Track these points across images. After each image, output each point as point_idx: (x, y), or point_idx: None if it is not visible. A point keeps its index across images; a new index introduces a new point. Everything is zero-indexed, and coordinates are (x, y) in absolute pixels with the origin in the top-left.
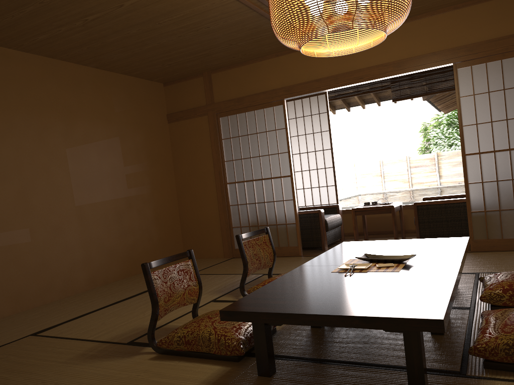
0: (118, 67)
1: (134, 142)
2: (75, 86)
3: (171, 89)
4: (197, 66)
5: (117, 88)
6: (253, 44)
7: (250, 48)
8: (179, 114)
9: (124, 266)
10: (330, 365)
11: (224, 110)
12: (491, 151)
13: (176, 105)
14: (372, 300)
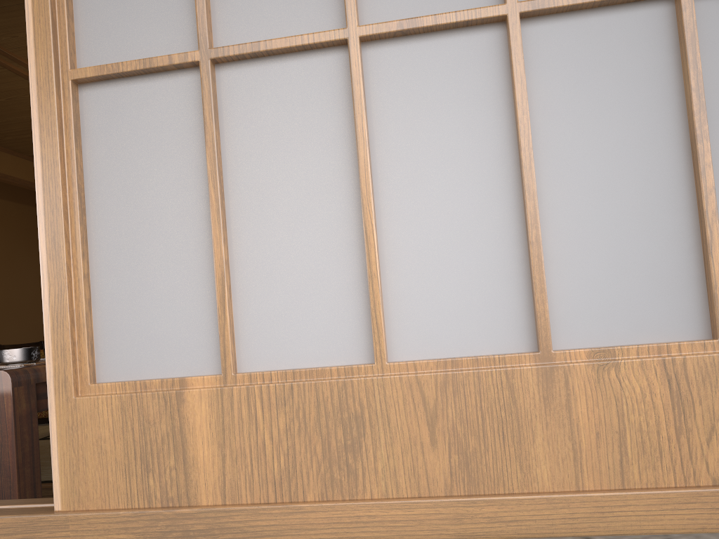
0: None
1: None
2: None
3: None
4: None
5: None
6: None
7: None
8: None
9: None
10: None
11: None
12: None
13: None
14: None
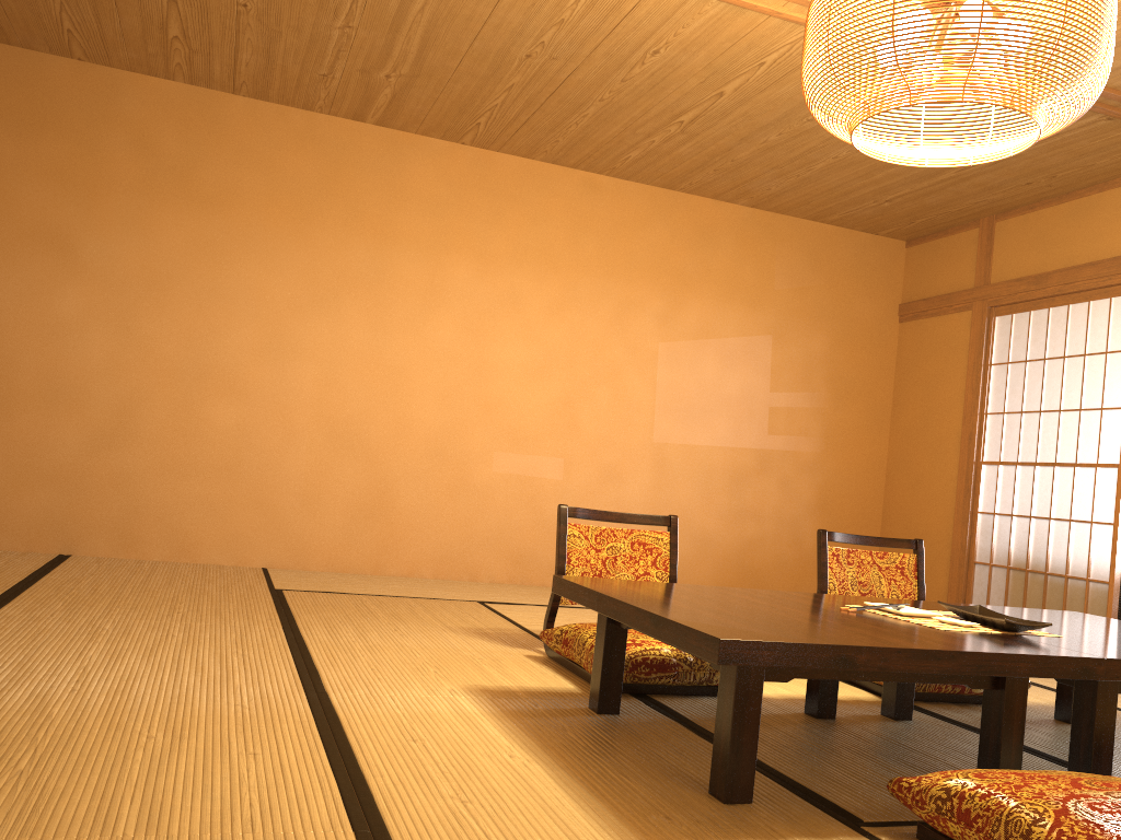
0: (791, 207)
1: (804, 350)
2: (702, 239)
3: (918, 253)
4: (954, 205)
5: (789, 245)
6: (1053, 152)
7: (1053, 162)
8: (921, 304)
9: (725, 575)
10: (700, 739)
11: (1005, 300)
12: None
13: (920, 285)
14: (739, 617)
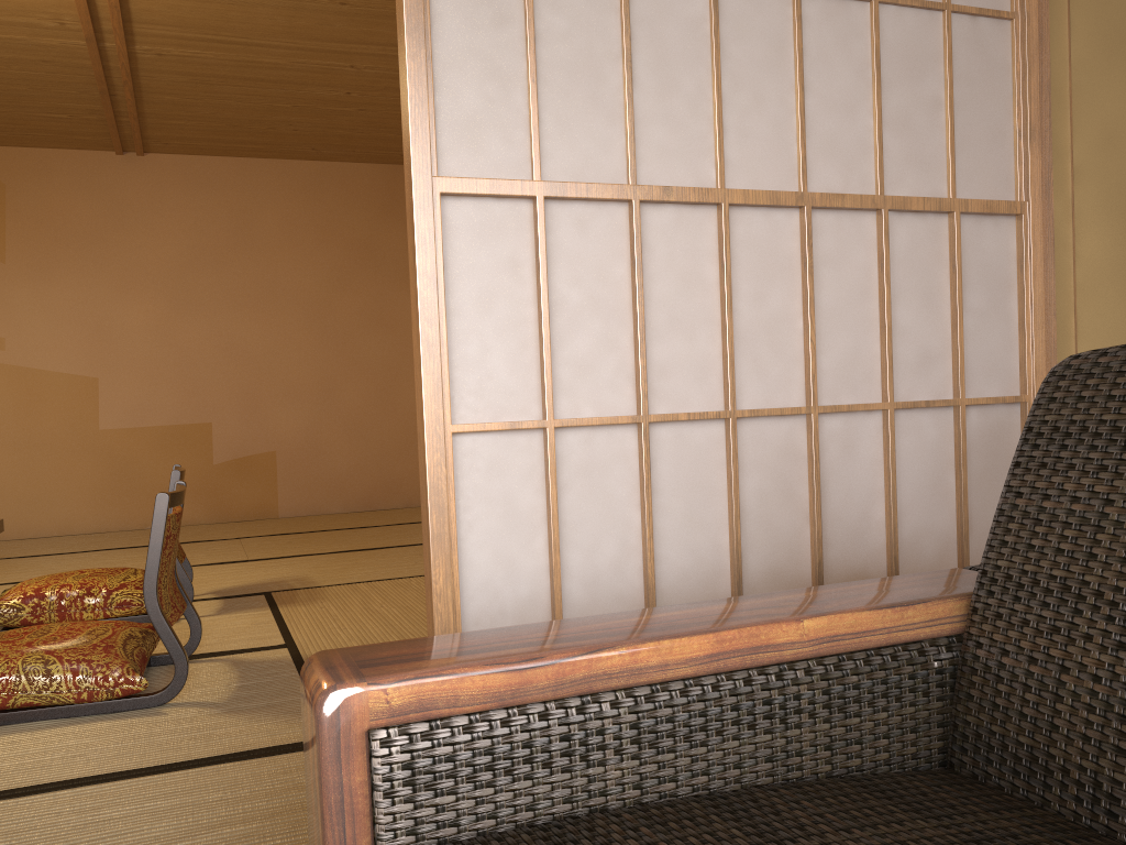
0: None
1: None
2: None
3: None
4: None
5: None
6: None
7: None
8: None
9: None
10: None
11: None
12: None
13: None
14: None
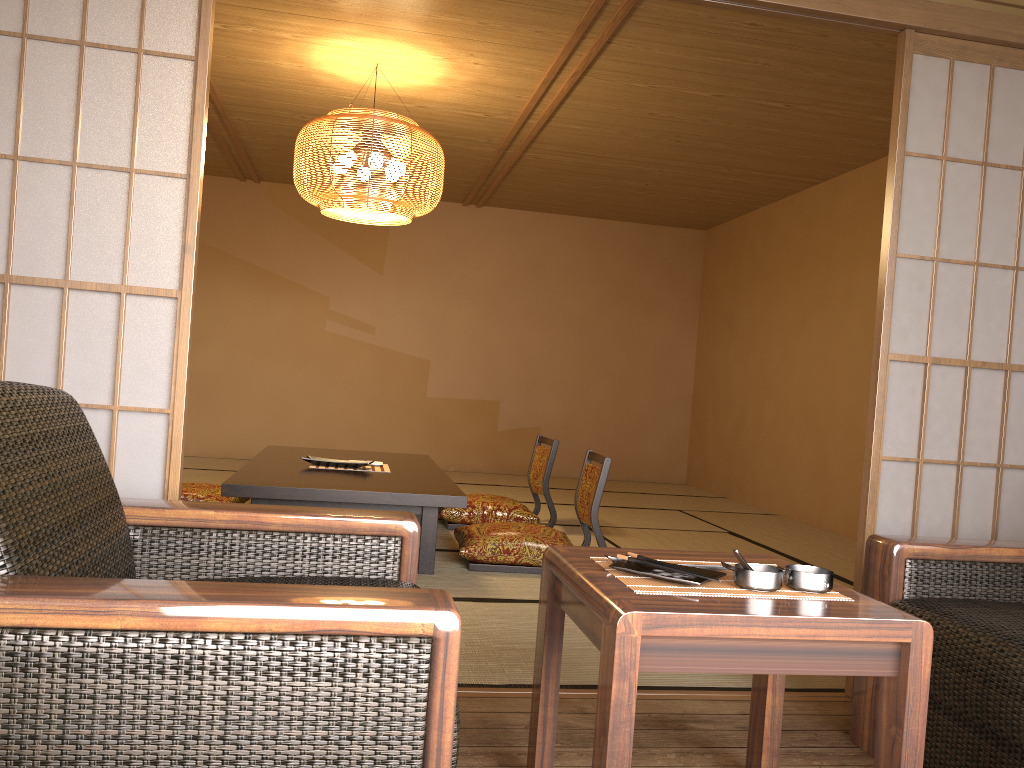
0: None
1: None
2: None
3: None
4: None
5: None
6: None
7: None
8: None
9: None
10: None
11: None
12: (81, 285)
13: None
14: (319, 451)
